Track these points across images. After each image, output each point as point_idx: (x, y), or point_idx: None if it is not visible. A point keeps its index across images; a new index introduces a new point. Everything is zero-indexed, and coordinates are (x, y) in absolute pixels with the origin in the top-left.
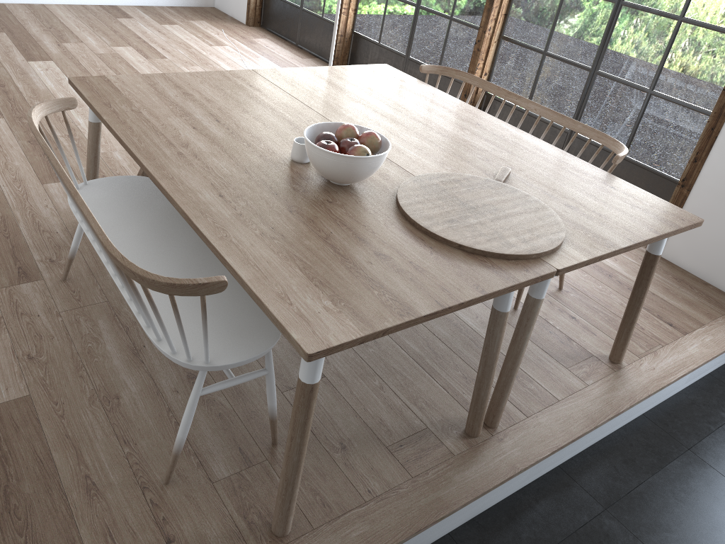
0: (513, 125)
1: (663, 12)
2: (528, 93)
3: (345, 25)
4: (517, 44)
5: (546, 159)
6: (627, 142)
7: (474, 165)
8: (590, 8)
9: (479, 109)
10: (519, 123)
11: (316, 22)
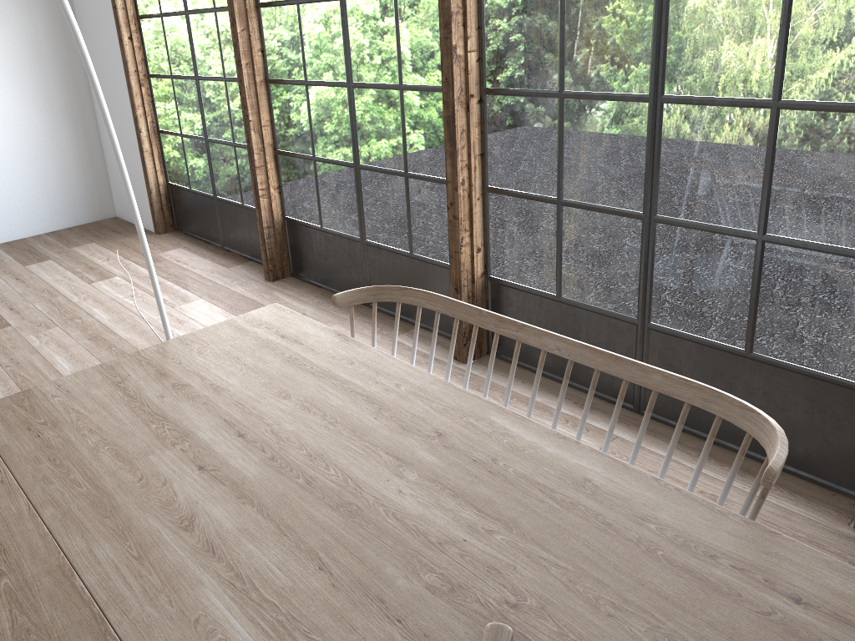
0: (545, 322)
1: (739, 99)
2: (553, 268)
3: (271, 211)
4: (513, 195)
5: (604, 520)
6: (748, 329)
7: (413, 633)
8: (611, 117)
9: (486, 303)
10: (535, 379)
11: (238, 212)
